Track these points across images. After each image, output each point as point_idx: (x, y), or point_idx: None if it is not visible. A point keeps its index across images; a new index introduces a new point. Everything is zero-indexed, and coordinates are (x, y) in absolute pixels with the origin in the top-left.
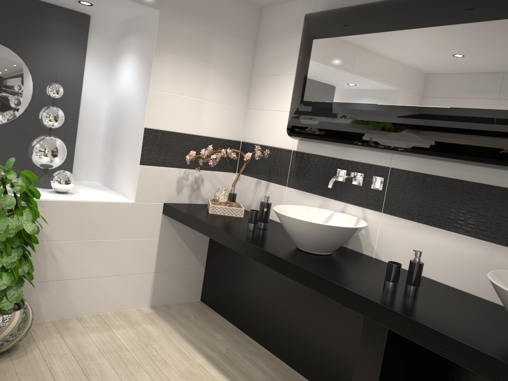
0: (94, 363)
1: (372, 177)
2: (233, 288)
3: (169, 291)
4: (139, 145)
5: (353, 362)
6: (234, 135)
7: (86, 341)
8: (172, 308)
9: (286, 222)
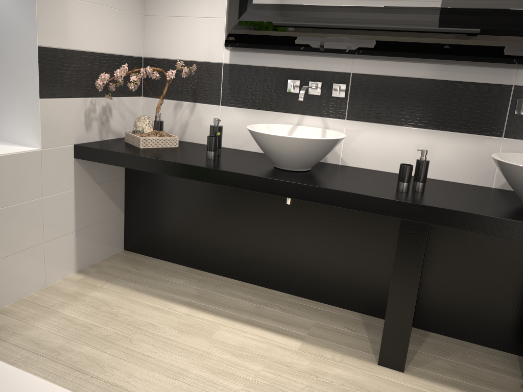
0: (75, 354)
1: (331, 85)
2: (173, 227)
3: (93, 248)
4: (33, 71)
5: (341, 265)
6: (135, 50)
7: (39, 334)
8: (102, 266)
9: (276, 143)
